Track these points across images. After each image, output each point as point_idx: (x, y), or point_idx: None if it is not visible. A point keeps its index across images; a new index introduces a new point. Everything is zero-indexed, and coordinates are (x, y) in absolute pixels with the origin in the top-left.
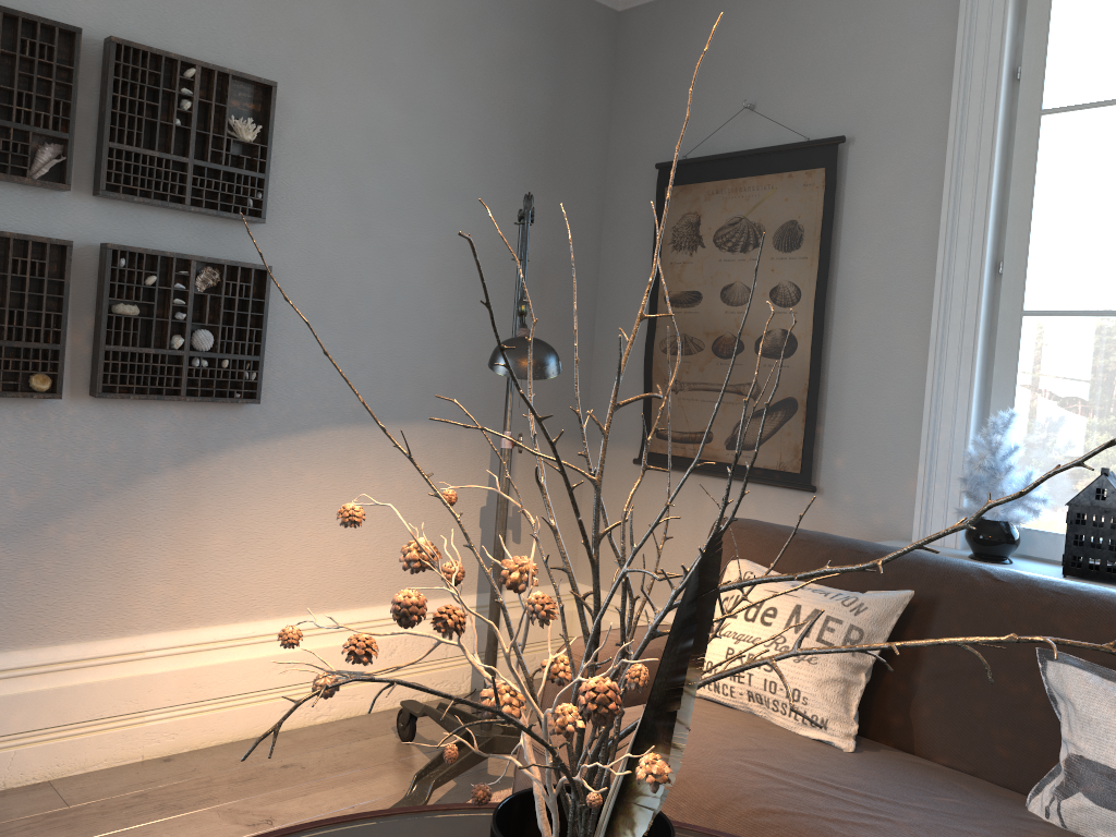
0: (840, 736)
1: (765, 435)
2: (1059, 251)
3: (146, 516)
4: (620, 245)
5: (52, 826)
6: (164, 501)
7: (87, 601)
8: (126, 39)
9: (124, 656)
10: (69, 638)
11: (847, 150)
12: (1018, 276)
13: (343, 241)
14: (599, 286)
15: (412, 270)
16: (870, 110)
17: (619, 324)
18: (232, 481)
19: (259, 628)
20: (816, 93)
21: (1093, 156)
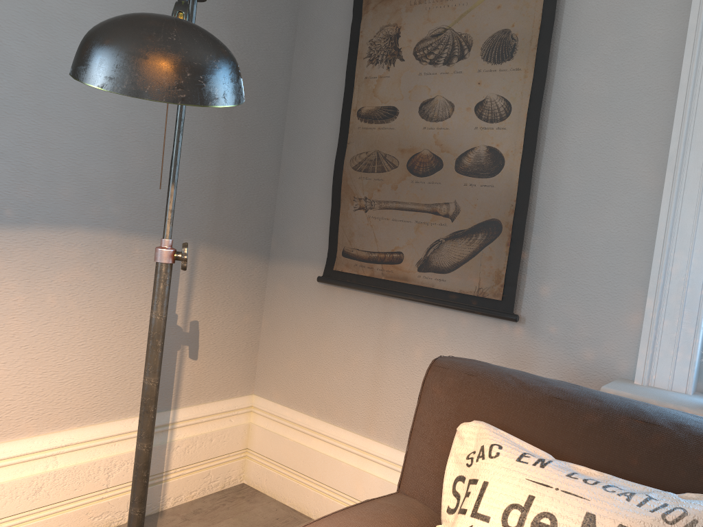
0: None
1: (463, 258)
2: None
3: None
4: (312, 62)
5: None
6: None
7: None
8: None
9: None
10: None
11: None
12: None
13: None
14: (289, 103)
15: (74, 49)
16: None
17: (308, 141)
18: None
19: None
20: None
21: None
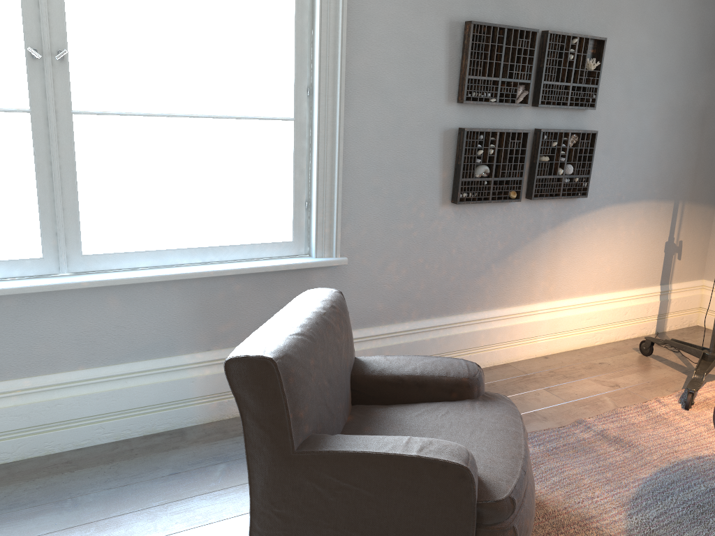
0: None
1: None
2: None
3: (540, 251)
4: None
5: (529, 381)
6: (546, 244)
7: (519, 288)
8: (547, 28)
9: (531, 312)
10: (512, 304)
11: None
12: None
13: (620, 112)
14: None
15: (647, 123)
16: None
17: None
18: (570, 234)
19: (576, 301)
20: None
21: None
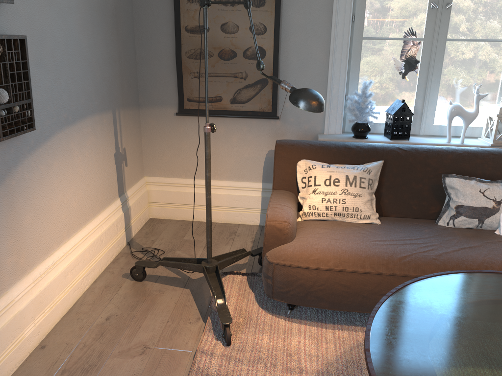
0: (375, 219)
1: (252, 96)
2: (377, 12)
3: None
4: None
5: None
6: None
7: None
8: None
9: (7, 307)
10: None
11: None
12: (361, 22)
13: (42, 9)
14: (135, 20)
15: (72, 24)
16: None
17: (152, 42)
18: (26, 181)
19: (54, 257)
20: None
21: None
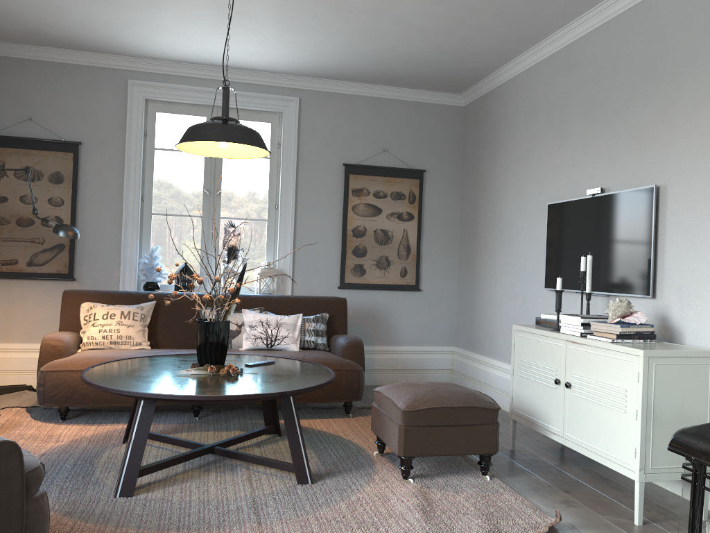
0: (146, 345)
1: (49, 259)
2: (163, 194)
3: None
4: None
5: None
6: None
7: None
8: None
9: None
10: None
11: (81, 147)
12: (150, 201)
13: None
14: None
15: None
16: (90, 134)
17: None
18: None
19: None
20: (64, 121)
21: (172, 166)
